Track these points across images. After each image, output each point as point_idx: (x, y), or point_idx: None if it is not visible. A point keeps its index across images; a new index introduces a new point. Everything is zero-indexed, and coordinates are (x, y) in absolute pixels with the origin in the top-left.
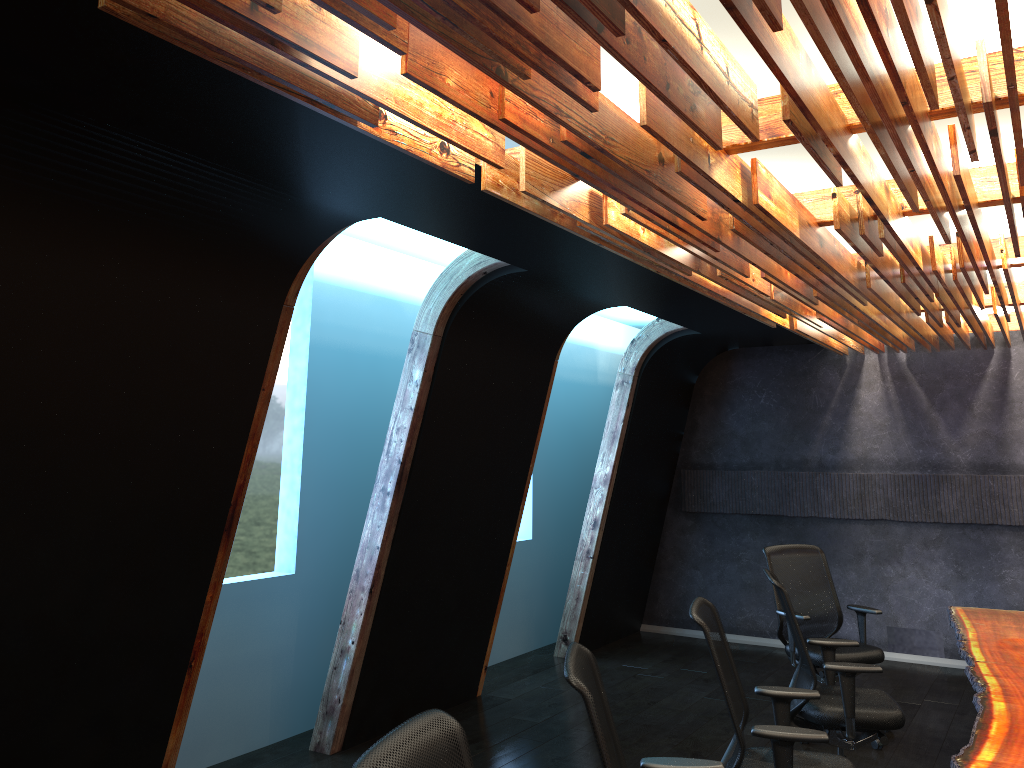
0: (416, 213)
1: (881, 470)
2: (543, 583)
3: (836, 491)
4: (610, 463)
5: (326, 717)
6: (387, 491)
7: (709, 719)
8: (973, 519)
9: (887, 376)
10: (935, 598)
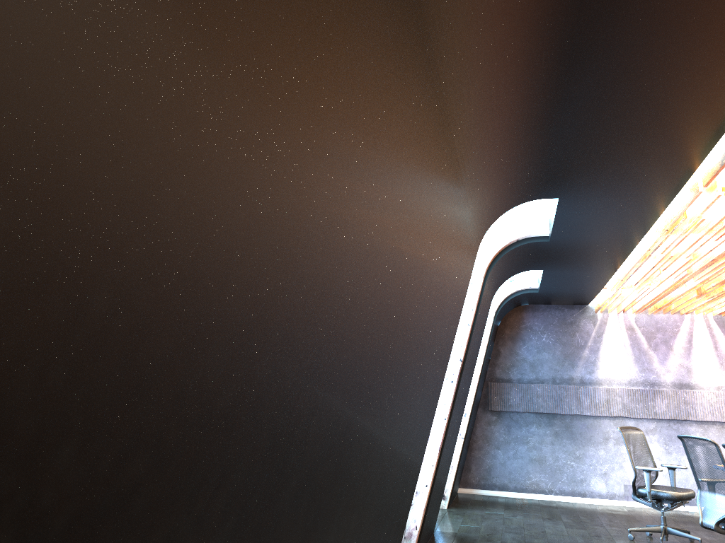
0: (584, 198)
1: (619, 385)
2: None
3: (592, 398)
4: (477, 374)
5: (404, 541)
6: (451, 380)
7: (591, 539)
8: (675, 416)
9: (622, 327)
10: None
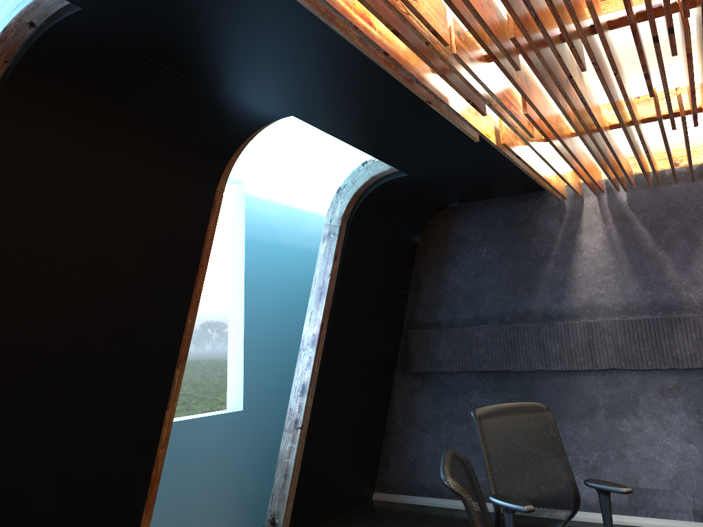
0: None
1: (609, 316)
2: (259, 457)
3: (563, 342)
4: (318, 322)
5: None
6: None
7: None
8: None
9: (608, 218)
10: (678, 453)
